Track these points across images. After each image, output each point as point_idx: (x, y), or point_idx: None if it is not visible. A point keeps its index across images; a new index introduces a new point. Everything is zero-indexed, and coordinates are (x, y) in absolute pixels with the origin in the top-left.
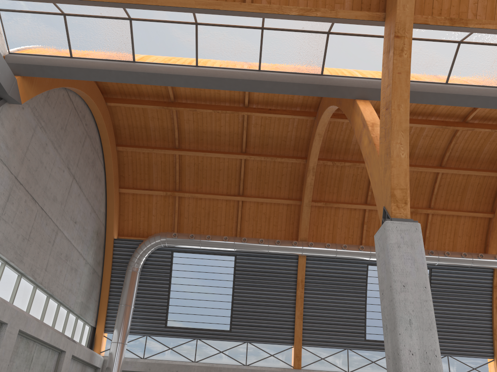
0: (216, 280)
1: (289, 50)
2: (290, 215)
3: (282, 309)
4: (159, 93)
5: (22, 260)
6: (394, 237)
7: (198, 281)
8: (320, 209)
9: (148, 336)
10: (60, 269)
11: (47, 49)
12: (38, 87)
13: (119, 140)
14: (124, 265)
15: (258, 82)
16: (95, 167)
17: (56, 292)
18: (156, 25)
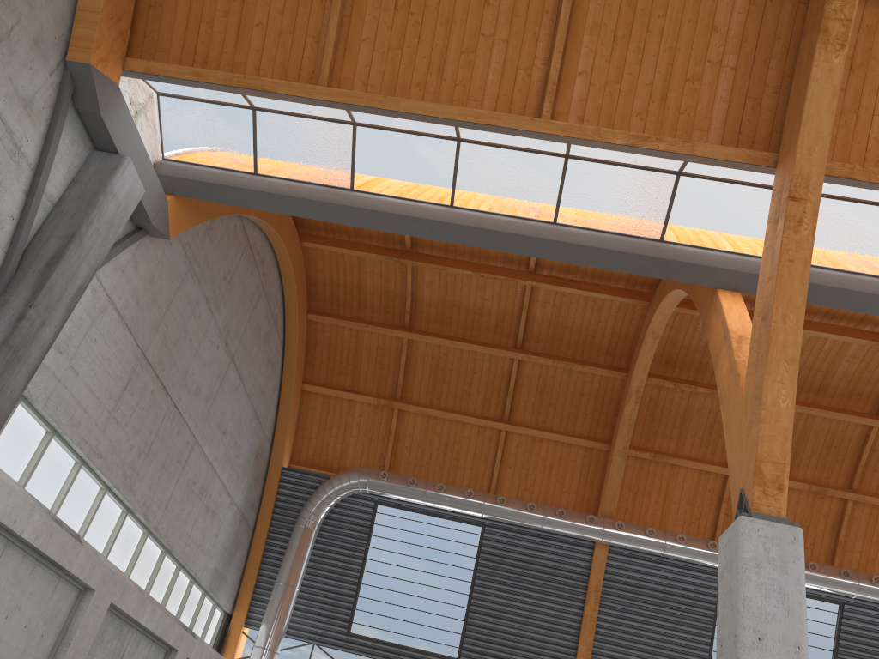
0: (444, 565)
1: (609, 195)
2: (588, 468)
3: (555, 635)
4: (389, 234)
5: (132, 487)
6: (752, 548)
7: (414, 561)
8: (643, 463)
9: (316, 646)
10: (189, 509)
11: (221, 158)
12: (198, 214)
13: (313, 303)
14: (294, 514)
15: (550, 242)
16: (268, 344)
17: (177, 546)
18: (393, 136)
